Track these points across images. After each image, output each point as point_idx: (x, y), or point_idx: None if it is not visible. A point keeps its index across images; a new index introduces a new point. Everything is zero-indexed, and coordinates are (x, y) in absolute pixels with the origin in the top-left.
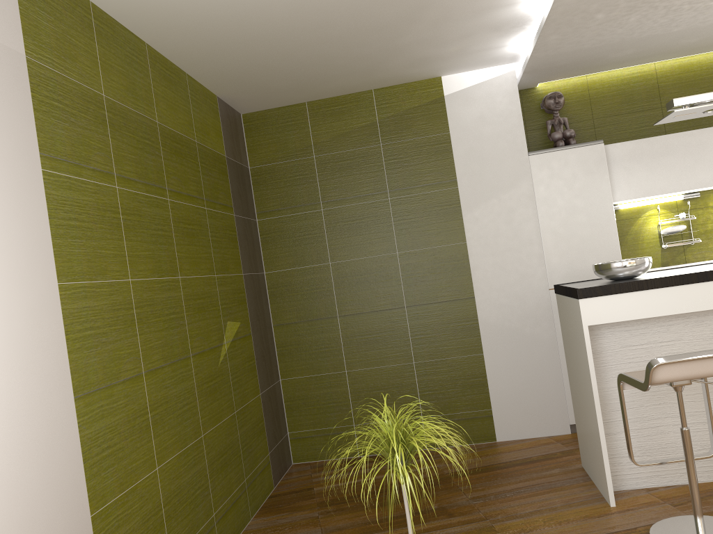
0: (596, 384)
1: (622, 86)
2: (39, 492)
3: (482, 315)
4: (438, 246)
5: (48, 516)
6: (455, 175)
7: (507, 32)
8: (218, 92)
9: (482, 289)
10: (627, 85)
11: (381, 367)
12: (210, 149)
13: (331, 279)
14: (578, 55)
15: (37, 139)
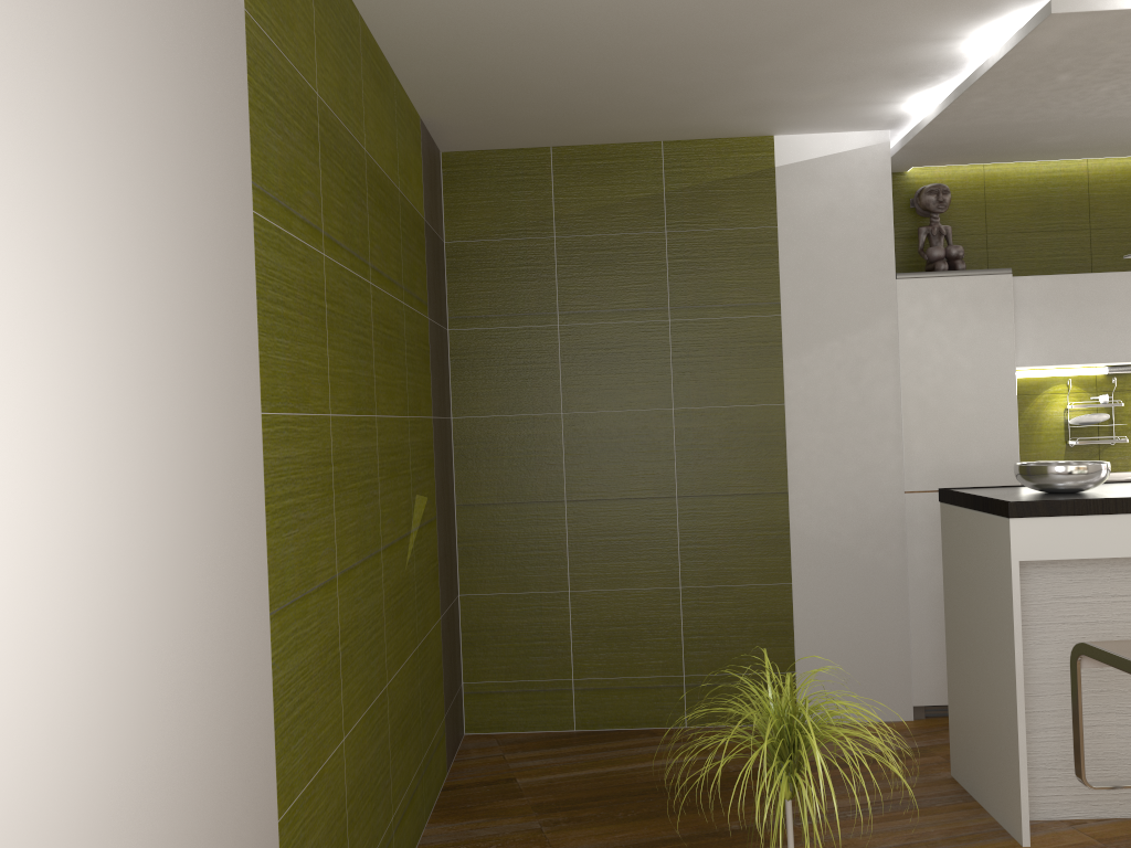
0: (1021, 654)
1: (1035, 189)
2: (229, 779)
3: (797, 522)
4: (739, 405)
5: (236, 821)
6: (778, 296)
7: (910, 81)
8: (426, 112)
9: (802, 481)
10: (1043, 189)
11: (628, 590)
12: (411, 205)
13: (560, 440)
14: (994, 133)
15: (251, 157)
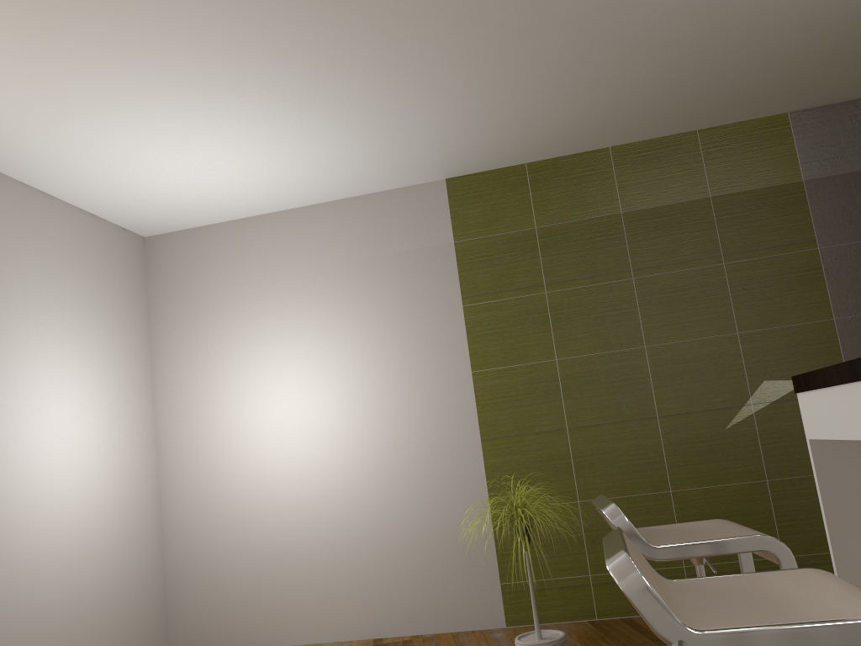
0: (830, 543)
1: None
2: (446, 486)
3: None
4: None
5: (452, 500)
6: None
7: None
8: (779, 111)
9: None
10: None
11: None
12: (751, 190)
13: None
14: None
15: (460, 289)
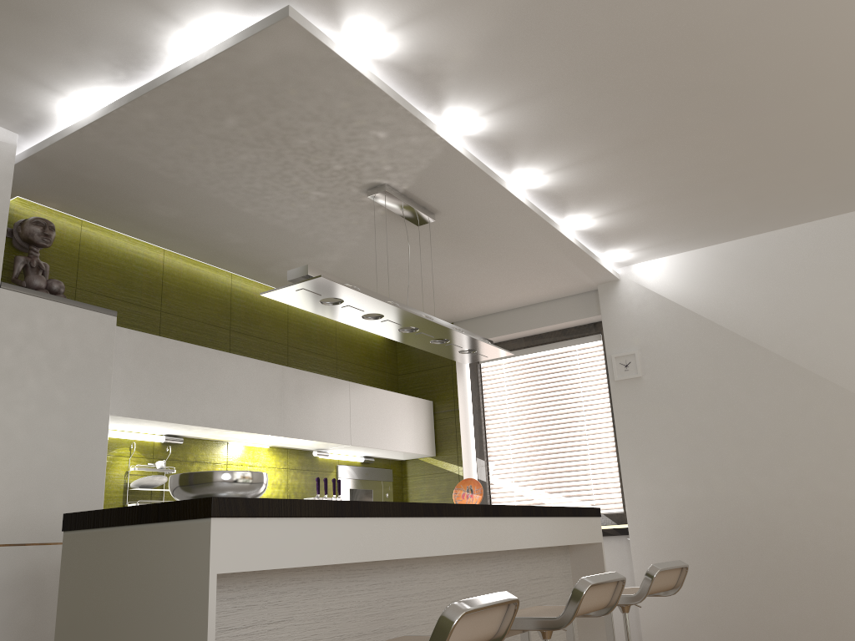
0: None
1: (123, 262)
2: None
3: None
4: None
5: None
6: None
7: (89, 63)
8: None
9: None
10: (129, 264)
11: None
12: None
13: None
14: (126, 176)
15: None
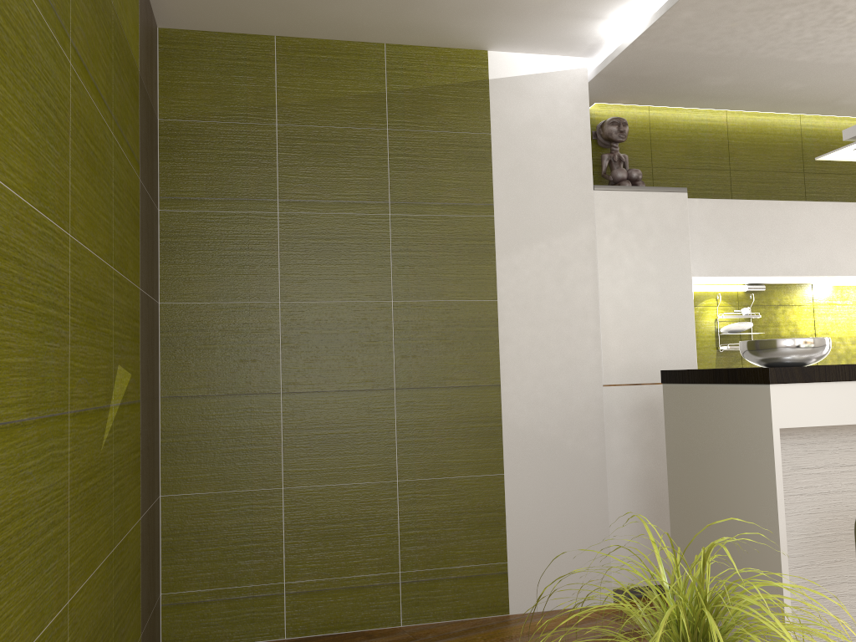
0: (784, 526)
1: (688, 133)
2: None
3: (509, 414)
4: (455, 300)
5: None
6: (491, 198)
7: None
8: None
9: (513, 374)
10: (695, 133)
11: (344, 485)
12: (126, 39)
13: (277, 330)
14: (677, 65)
15: None
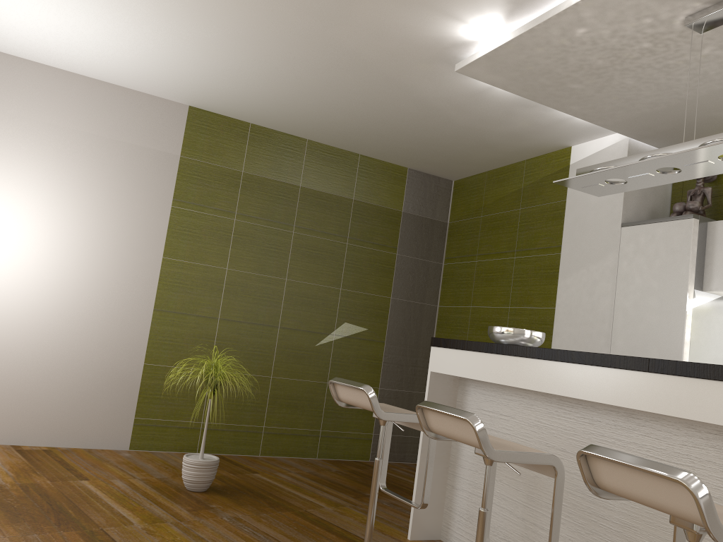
0: None
1: None
2: (114, 337)
3: None
4: (535, 307)
5: (116, 348)
6: (560, 241)
7: (545, 106)
8: (405, 165)
9: None
10: None
11: None
12: (375, 205)
13: (468, 320)
14: (664, 119)
15: (174, 192)
